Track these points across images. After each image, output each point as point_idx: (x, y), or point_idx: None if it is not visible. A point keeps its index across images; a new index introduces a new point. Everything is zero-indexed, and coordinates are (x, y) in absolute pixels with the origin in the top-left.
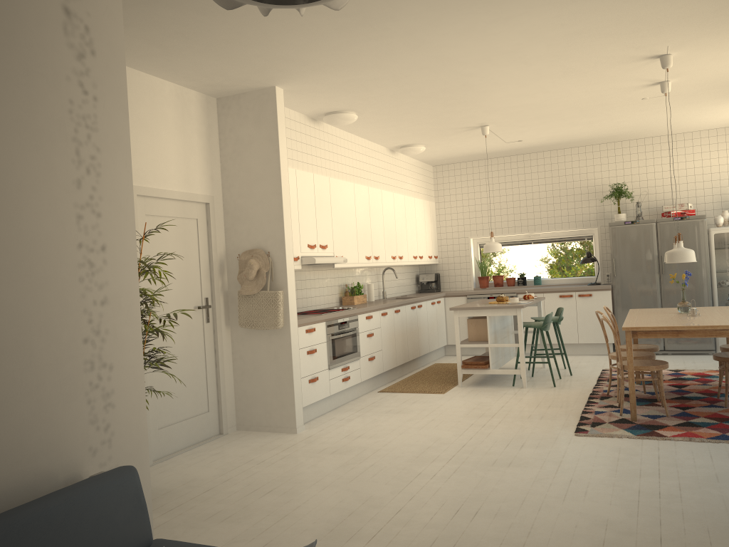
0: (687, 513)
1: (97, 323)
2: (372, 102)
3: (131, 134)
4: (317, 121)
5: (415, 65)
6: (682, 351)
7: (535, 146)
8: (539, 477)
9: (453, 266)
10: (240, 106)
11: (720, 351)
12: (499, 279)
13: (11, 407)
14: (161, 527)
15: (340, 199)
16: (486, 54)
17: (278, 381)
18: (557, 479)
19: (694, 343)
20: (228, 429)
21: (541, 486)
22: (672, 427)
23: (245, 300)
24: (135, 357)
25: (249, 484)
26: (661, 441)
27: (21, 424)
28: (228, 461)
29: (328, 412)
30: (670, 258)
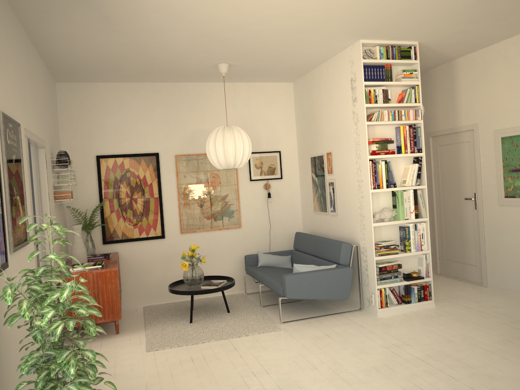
0: None
1: (361, 203)
2: None
3: None
4: None
5: None
6: None
7: None
8: None
9: None
10: None
11: None
12: None
13: (348, 220)
14: (514, 329)
15: None
16: None
17: None
18: None
19: None
20: None
21: None
22: None
23: None
24: (369, 216)
25: None
26: None
27: (350, 225)
28: None
29: None
30: None
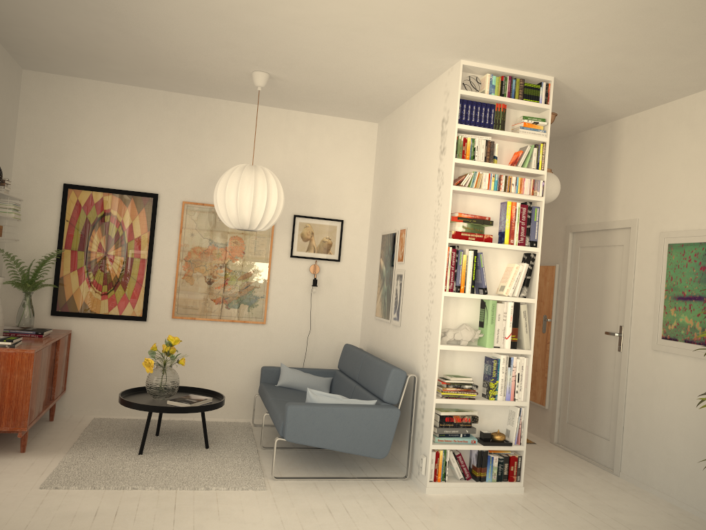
0: None
1: (430, 311)
2: None
3: None
4: None
5: None
6: None
7: None
8: None
9: None
10: None
11: None
12: None
13: (411, 335)
14: None
15: None
16: None
17: None
18: None
19: None
20: None
21: None
22: None
23: None
24: (436, 332)
25: None
26: None
27: (412, 343)
28: None
29: None
30: None
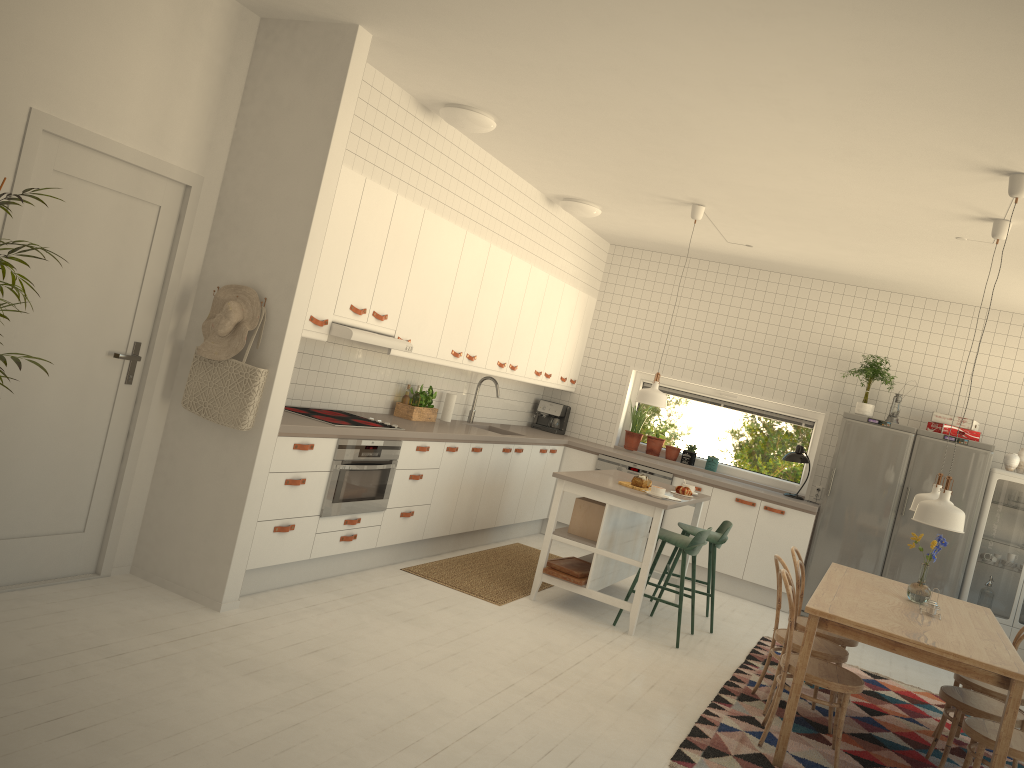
0: None
1: None
2: (522, 108)
3: (64, 21)
4: (431, 113)
5: (598, 59)
6: None
7: (771, 261)
8: None
9: (594, 402)
10: (294, 42)
11: None
12: (656, 444)
13: None
14: None
15: (435, 249)
16: (722, 77)
17: (216, 516)
18: None
19: None
20: (112, 569)
21: None
22: None
23: (203, 365)
24: None
25: (57, 701)
26: None
27: None
28: (63, 636)
29: (300, 583)
30: (923, 514)
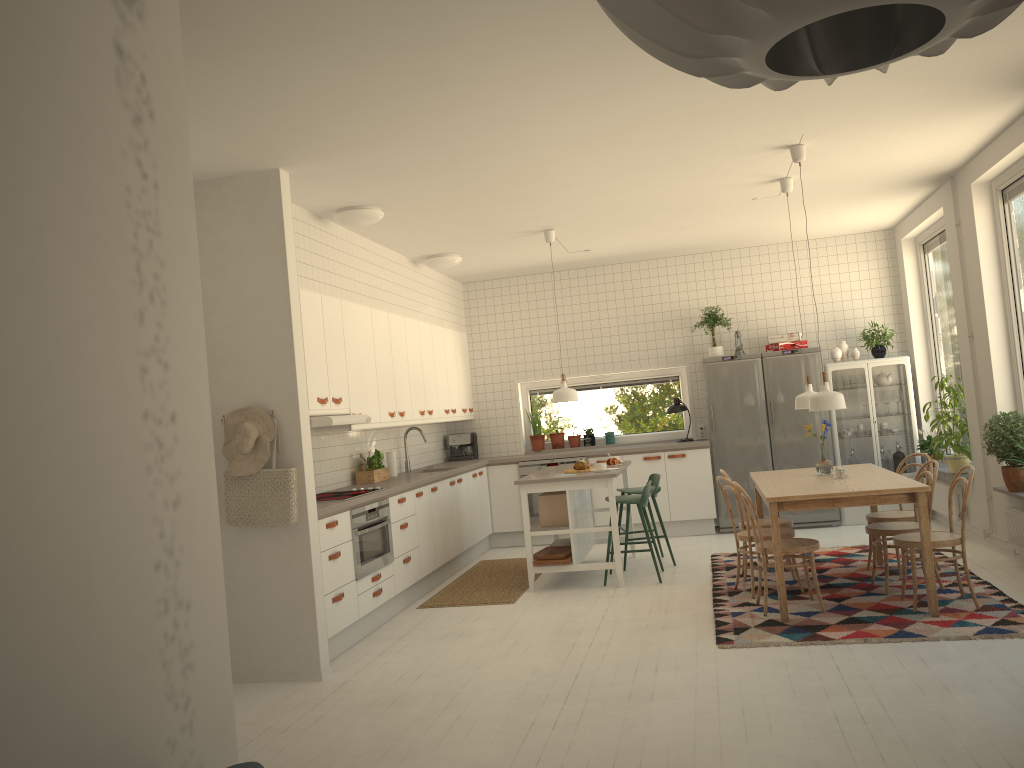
0: (908, 740)
1: (170, 536)
2: (409, 195)
3: None
4: (323, 219)
5: (485, 146)
6: (801, 524)
7: (604, 257)
8: (700, 711)
9: (494, 421)
10: (224, 196)
11: (846, 521)
12: (559, 438)
13: (69, 686)
14: None
15: (355, 330)
16: (582, 135)
17: (290, 603)
18: (725, 711)
19: (815, 513)
20: None
21: (708, 724)
22: (836, 626)
23: (236, 484)
24: (215, 586)
25: (282, 767)
26: (830, 647)
27: (82, 714)
28: None
29: (356, 643)
30: (816, 404)
